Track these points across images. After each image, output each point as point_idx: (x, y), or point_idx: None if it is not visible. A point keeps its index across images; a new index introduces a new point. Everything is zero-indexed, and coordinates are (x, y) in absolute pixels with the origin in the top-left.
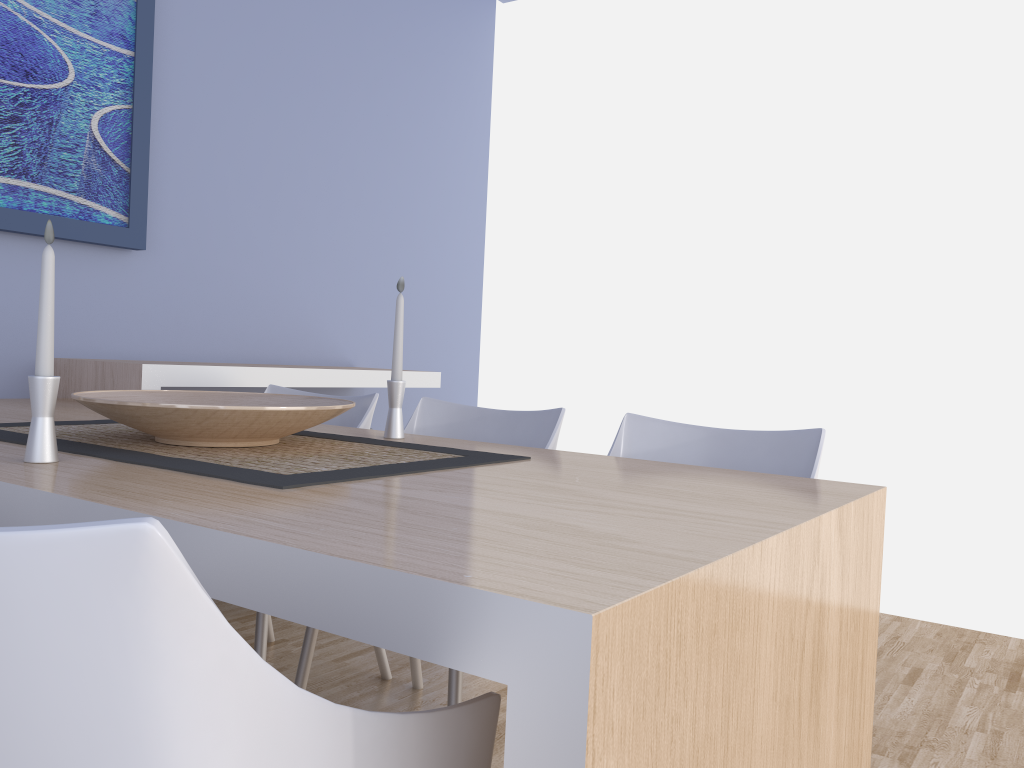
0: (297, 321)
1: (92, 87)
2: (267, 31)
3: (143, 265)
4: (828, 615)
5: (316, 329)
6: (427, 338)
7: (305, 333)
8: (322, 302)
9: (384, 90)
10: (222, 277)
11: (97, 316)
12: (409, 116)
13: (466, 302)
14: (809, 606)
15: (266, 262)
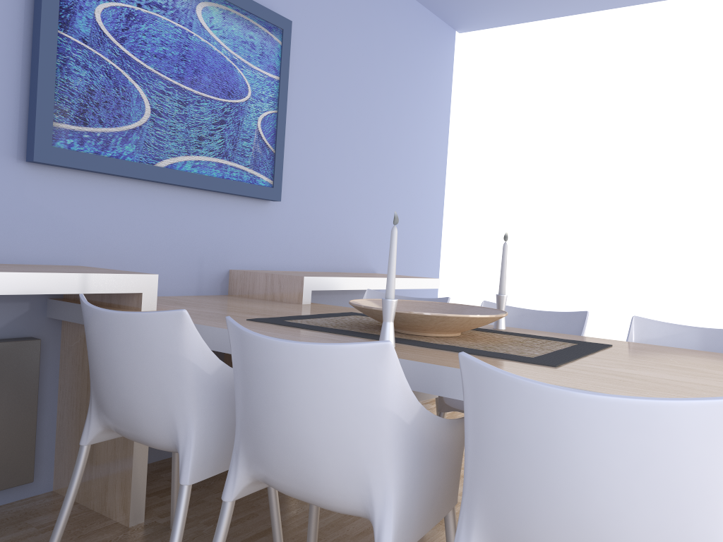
0: (348, 244)
1: (259, 100)
2: (340, 59)
3: (275, 210)
4: None
5: (357, 249)
6: (413, 254)
7: (352, 252)
8: (361, 231)
9: (397, 93)
10: (313, 217)
11: (252, 243)
12: (409, 109)
13: (434, 230)
14: None
15: (334, 206)
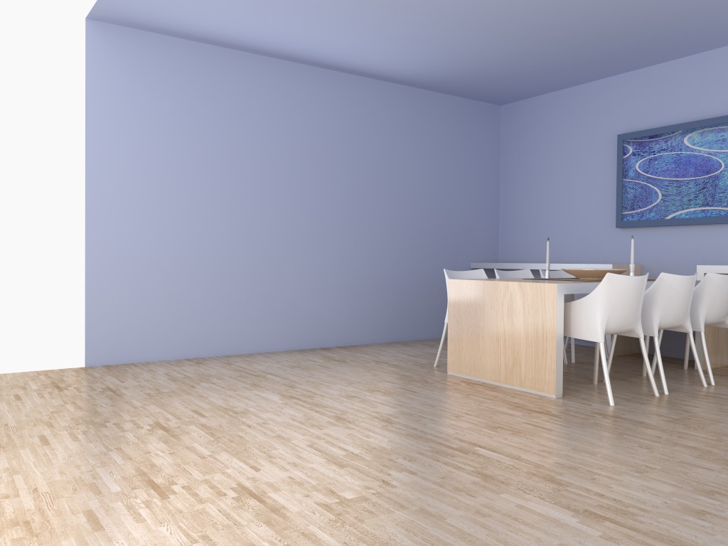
0: None
1: None
2: None
3: None
4: (515, 303)
5: None
6: None
7: None
8: None
9: None
10: None
11: None
12: None
13: None
14: (504, 297)
15: None
